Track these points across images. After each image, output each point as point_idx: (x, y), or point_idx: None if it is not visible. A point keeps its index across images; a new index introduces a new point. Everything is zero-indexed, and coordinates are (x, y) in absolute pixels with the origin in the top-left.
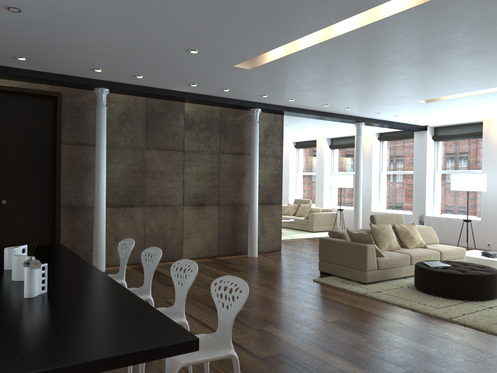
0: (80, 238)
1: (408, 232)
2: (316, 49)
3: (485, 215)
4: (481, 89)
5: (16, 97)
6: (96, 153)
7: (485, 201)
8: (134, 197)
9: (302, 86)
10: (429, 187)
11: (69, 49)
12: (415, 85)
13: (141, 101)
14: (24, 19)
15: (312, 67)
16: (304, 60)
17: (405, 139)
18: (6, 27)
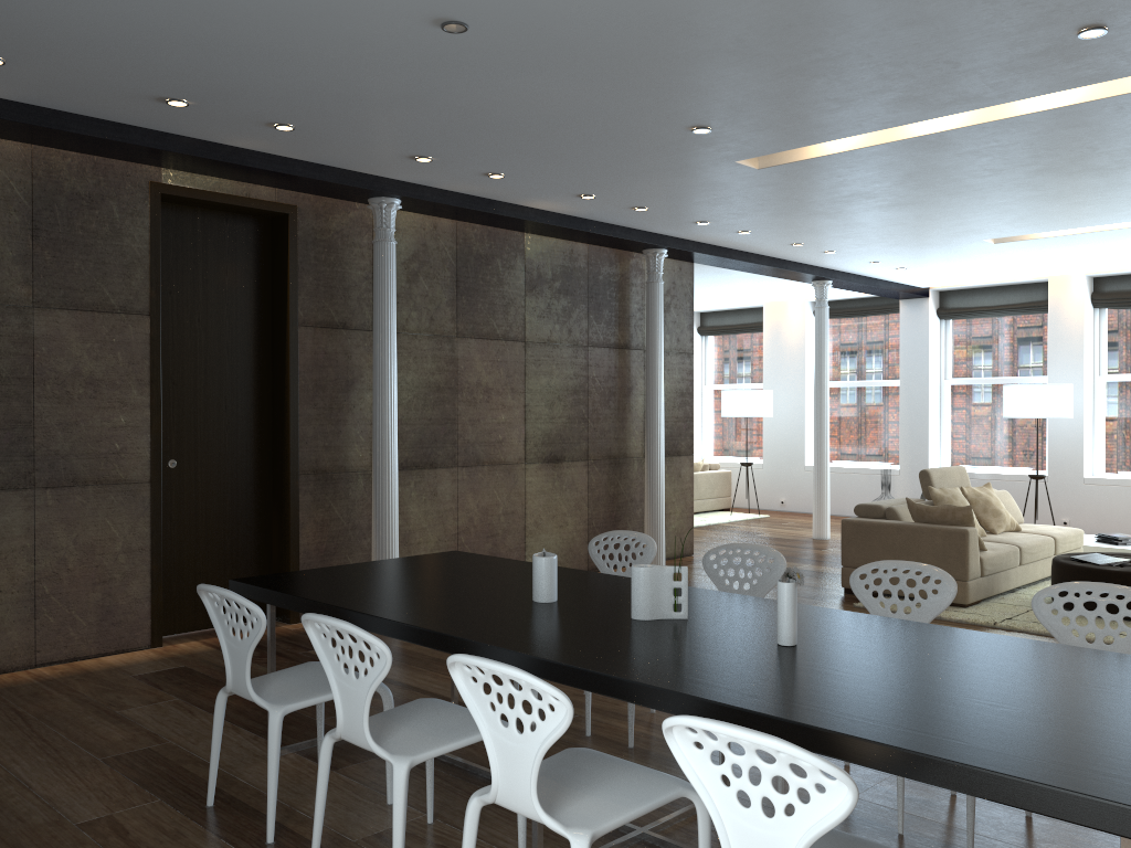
0: (337, 542)
1: (989, 502)
2: (947, 136)
3: (1057, 465)
4: (1128, 221)
5: (192, 214)
6: (377, 346)
7: (1055, 438)
8: (437, 446)
9: (810, 205)
10: (934, 413)
11: (432, 113)
12: (1025, 209)
13: (446, 228)
14: (441, 46)
15: (886, 170)
16: (891, 157)
17: (876, 314)
18: (365, 61)
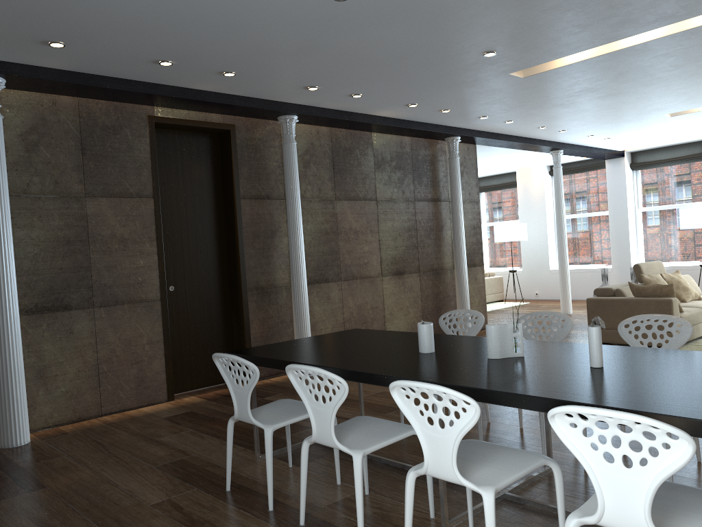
0: (272, 331)
1: (680, 282)
2: (648, 45)
3: None
4: None
5: (173, 134)
6: (289, 208)
7: None
8: (328, 268)
9: (554, 100)
10: (632, 230)
11: (321, 57)
12: (694, 91)
13: (325, 132)
14: (331, 11)
15: (606, 72)
16: (610, 62)
17: (589, 170)
18: (283, 25)
